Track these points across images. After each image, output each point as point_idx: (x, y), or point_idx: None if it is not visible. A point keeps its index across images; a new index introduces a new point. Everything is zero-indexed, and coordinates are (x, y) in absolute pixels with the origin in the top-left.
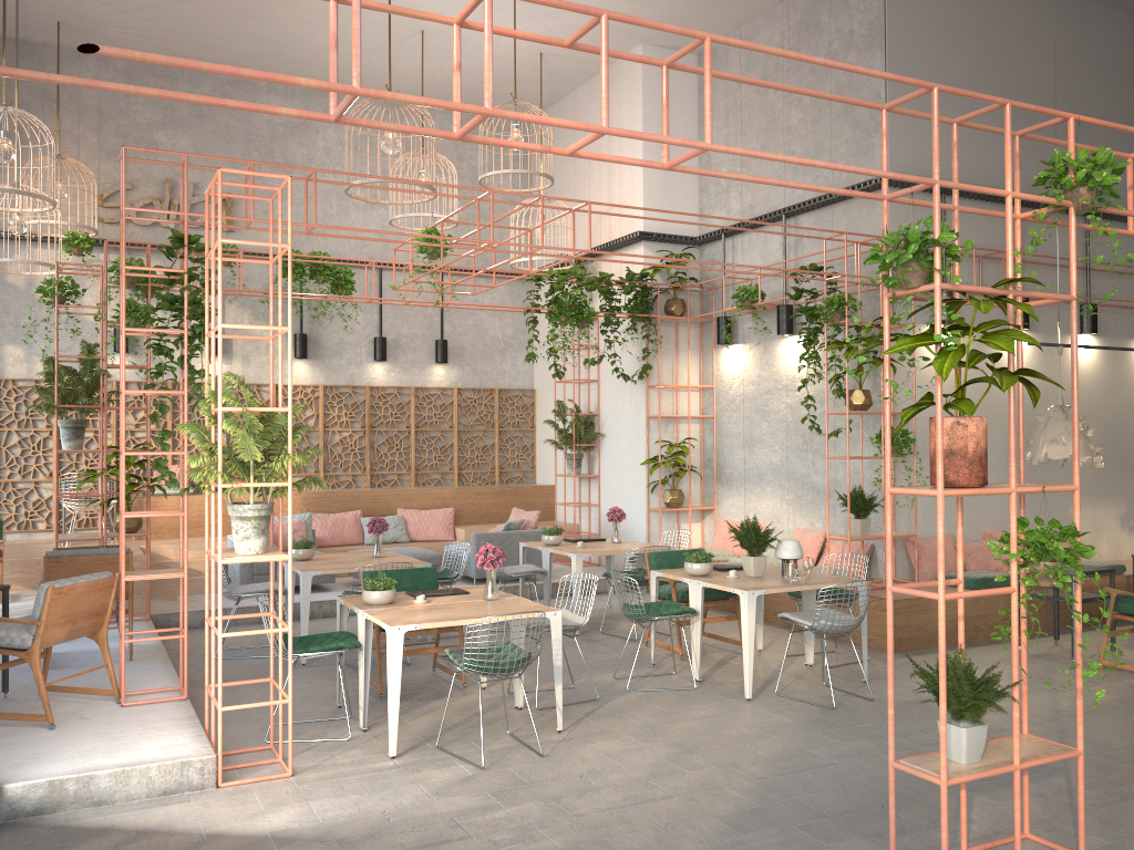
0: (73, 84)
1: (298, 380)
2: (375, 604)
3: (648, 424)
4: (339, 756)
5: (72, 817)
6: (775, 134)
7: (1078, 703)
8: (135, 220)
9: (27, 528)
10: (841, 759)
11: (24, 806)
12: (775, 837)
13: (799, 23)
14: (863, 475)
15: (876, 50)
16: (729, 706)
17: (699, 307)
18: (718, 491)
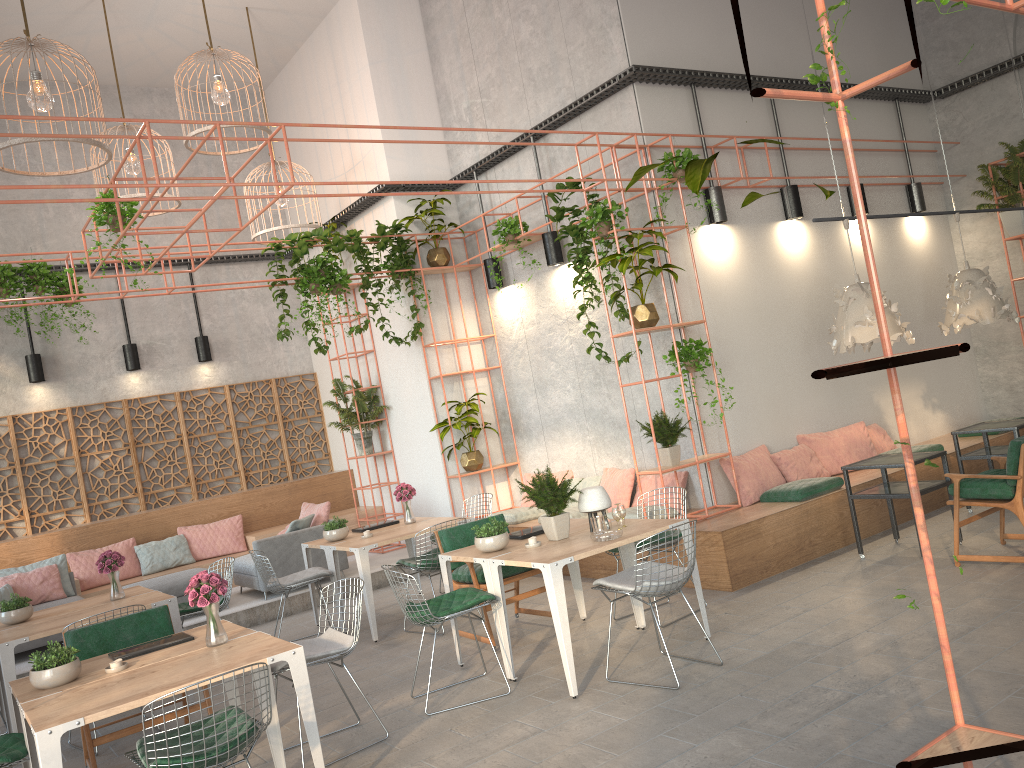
0: None
1: (39, 406)
2: (49, 688)
3: (431, 386)
4: None
5: None
6: (509, 54)
7: None
8: None
9: None
10: None
11: None
12: None
13: None
14: (663, 399)
15: None
16: (552, 713)
17: (465, 254)
18: (518, 445)
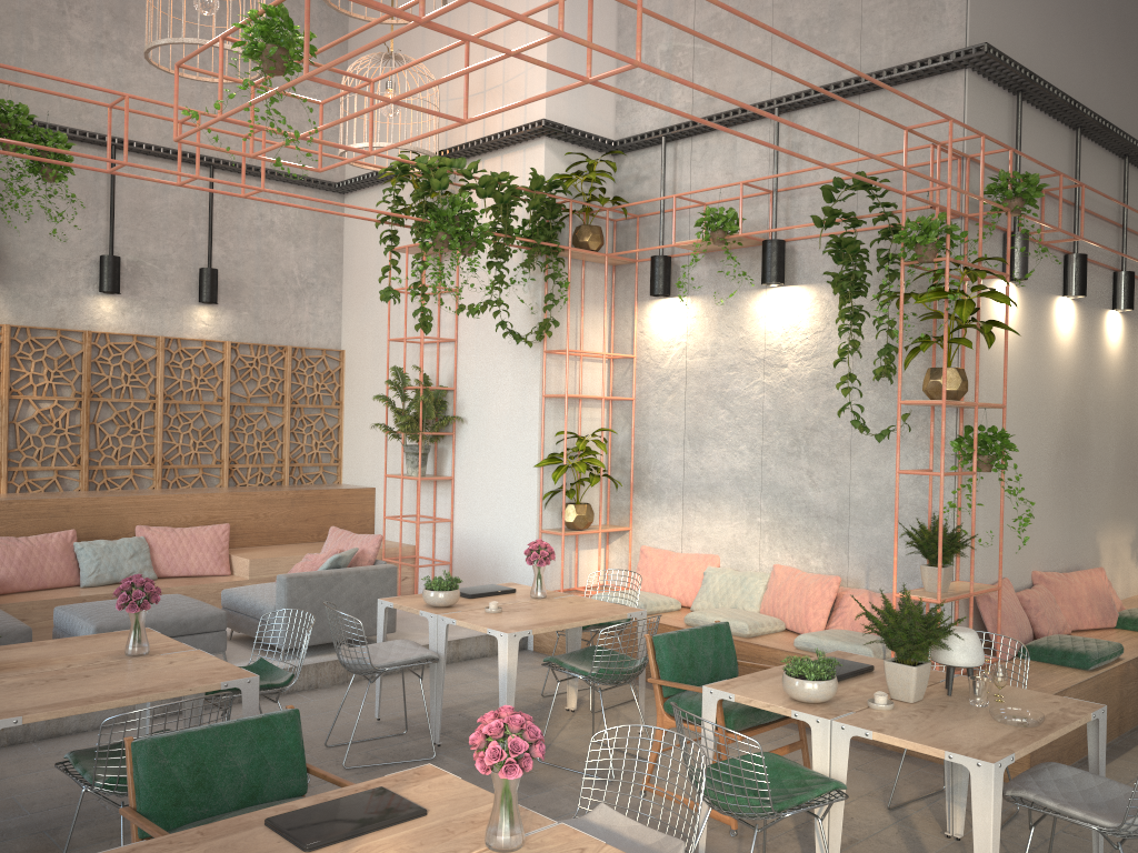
0: None
1: None
2: None
3: (544, 407)
4: None
5: None
6: None
7: None
8: None
9: None
10: None
11: None
12: None
13: None
14: (903, 494)
15: None
16: None
17: (611, 242)
18: (635, 506)
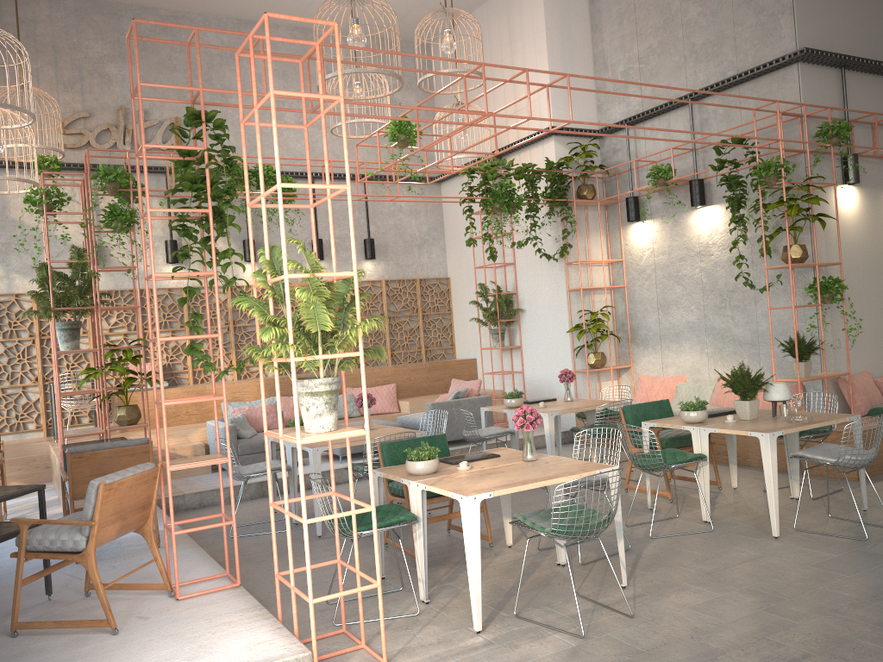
0: None
1: (249, 281)
2: (422, 474)
3: (569, 296)
4: (420, 635)
5: None
6: (673, 30)
7: None
8: (95, 145)
9: (18, 429)
10: None
11: None
12: None
13: None
14: (788, 324)
15: None
16: (762, 546)
17: (602, 192)
18: (633, 351)
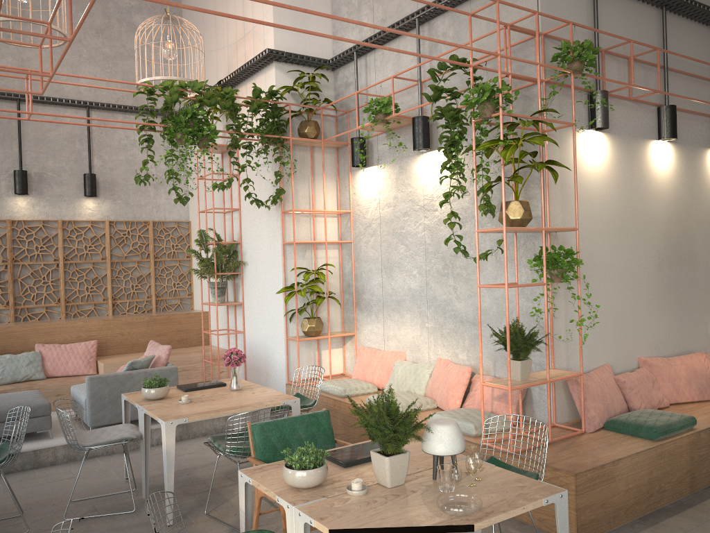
0: None
1: None
2: None
3: (284, 251)
4: None
5: None
6: None
7: None
8: None
9: None
10: None
11: None
12: None
13: None
14: (513, 302)
15: None
16: None
17: (335, 132)
18: (357, 317)
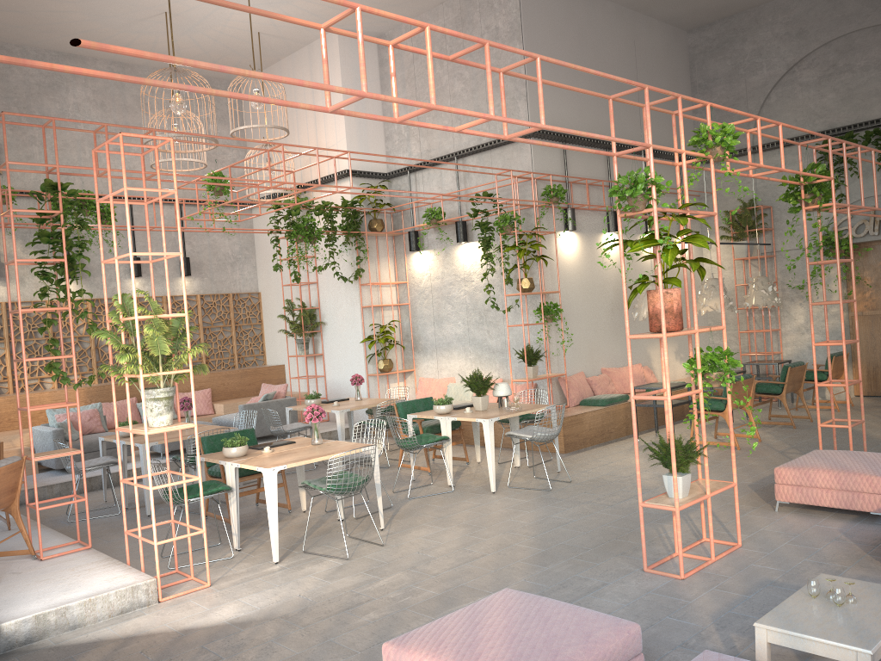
0: (178, 89)
1: None
2: (235, 457)
3: (363, 312)
4: (234, 569)
5: (58, 640)
6: (444, 98)
7: (732, 455)
8: None
9: None
10: (574, 517)
11: (18, 638)
12: (566, 565)
13: (456, 20)
14: (525, 337)
15: (516, 42)
16: (483, 498)
17: (391, 224)
18: (415, 358)
